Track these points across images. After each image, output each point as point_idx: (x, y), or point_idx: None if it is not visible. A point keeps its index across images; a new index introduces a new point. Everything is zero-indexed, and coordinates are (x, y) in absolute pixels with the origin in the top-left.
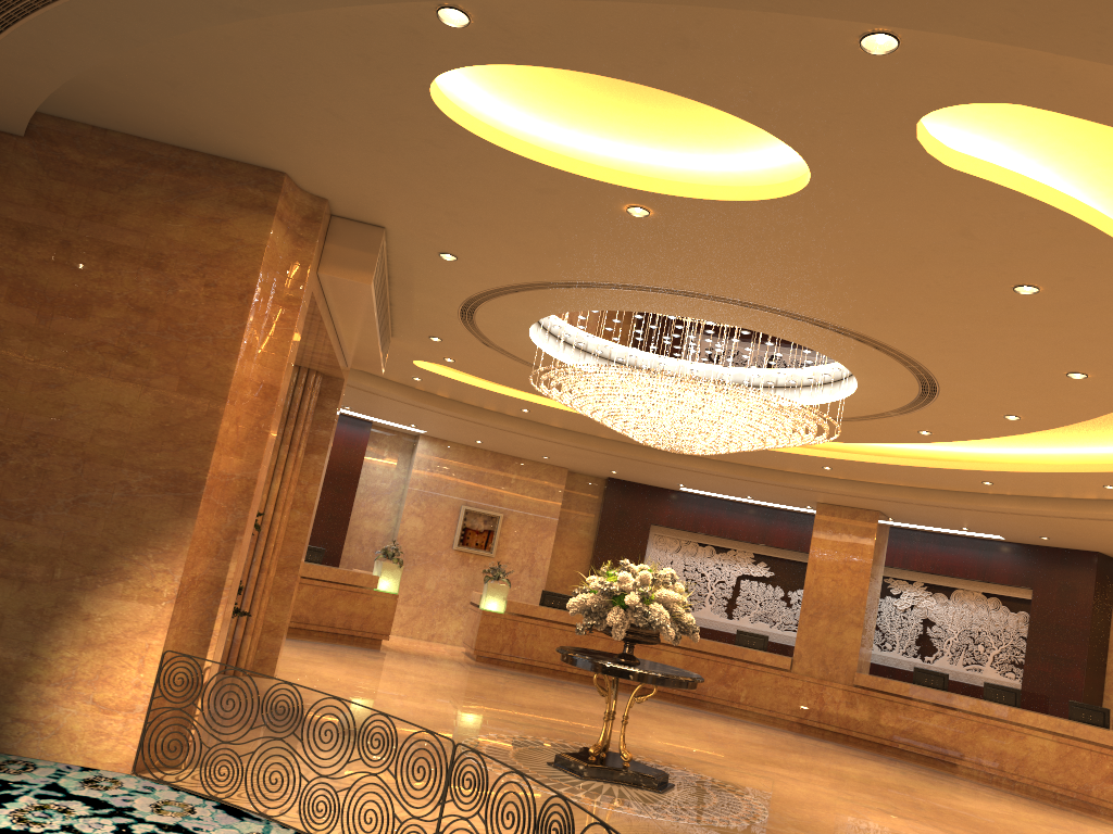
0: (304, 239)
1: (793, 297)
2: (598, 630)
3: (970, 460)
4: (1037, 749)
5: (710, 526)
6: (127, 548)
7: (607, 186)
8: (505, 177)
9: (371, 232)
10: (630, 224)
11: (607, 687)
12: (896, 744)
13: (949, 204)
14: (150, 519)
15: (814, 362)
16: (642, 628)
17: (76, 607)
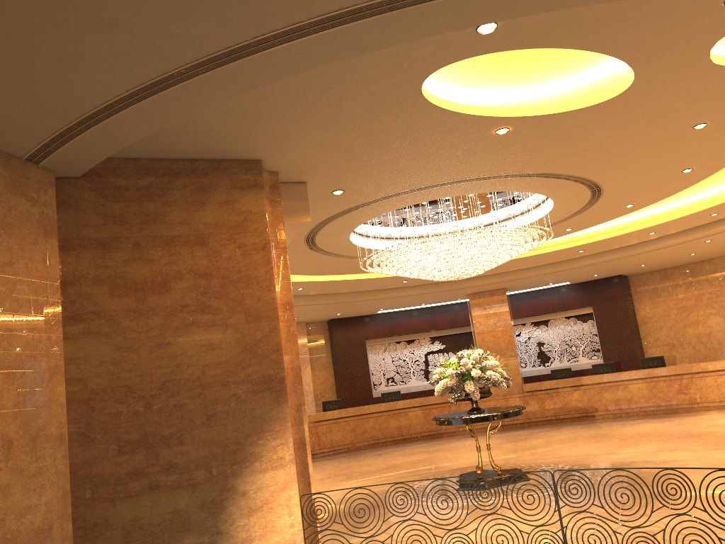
0: (274, 201)
1: (557, 163)
2: (366, 414)
3: (563, 242)
4: (636, 390)
5: (400, 329)
6: (253, 438)
7: (494, 118)
8: (428, 127)
9: (299, 188)
10: (489, 140)
11: (473, 431)
12: (558, 416)
13: (696, 85)
14: (260, 413)
15: (519, 203)
16: (483, 388)
17: (234, 489)
